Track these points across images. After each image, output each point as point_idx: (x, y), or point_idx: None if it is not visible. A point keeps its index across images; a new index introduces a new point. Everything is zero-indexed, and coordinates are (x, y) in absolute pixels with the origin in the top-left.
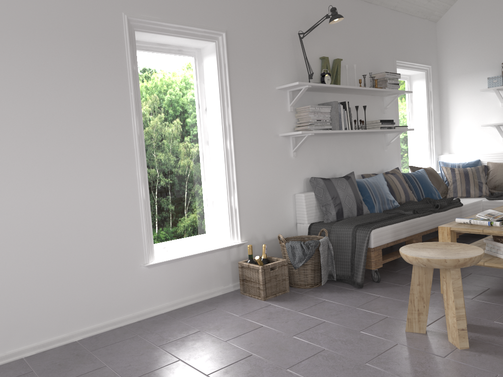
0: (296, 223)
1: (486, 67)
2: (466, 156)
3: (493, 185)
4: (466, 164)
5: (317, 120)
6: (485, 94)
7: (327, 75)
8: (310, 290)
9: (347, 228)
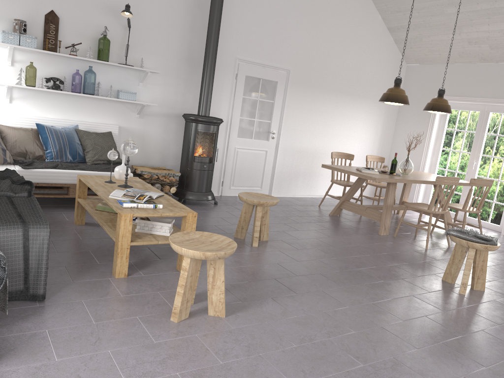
0: None
1: None
2: None
3: (14, 152)
4: None
5: None
6: None
7: None
8: None
9: (11, 228)
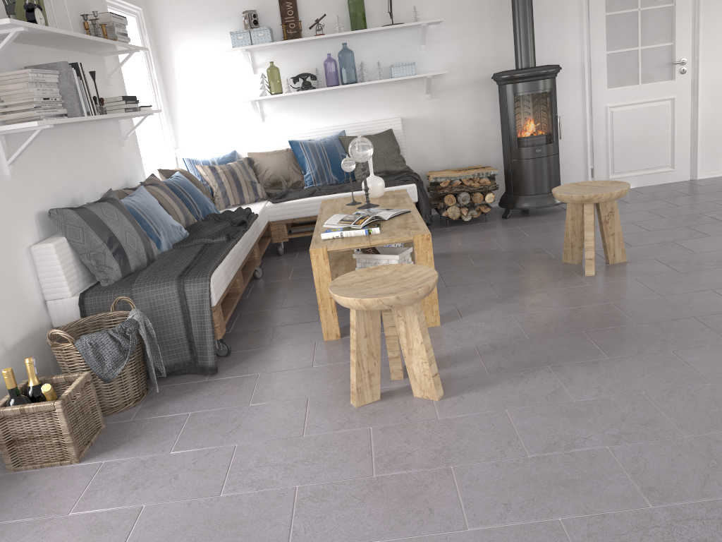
0: (44, 300)
1: (221, 17)
2: (216, 147)
3: (268, 183)
4: (222, 158)
5: (44, 99)
6: (225, 56)
7: (38, 9)
8: (139, 408)
9: (164, 285)
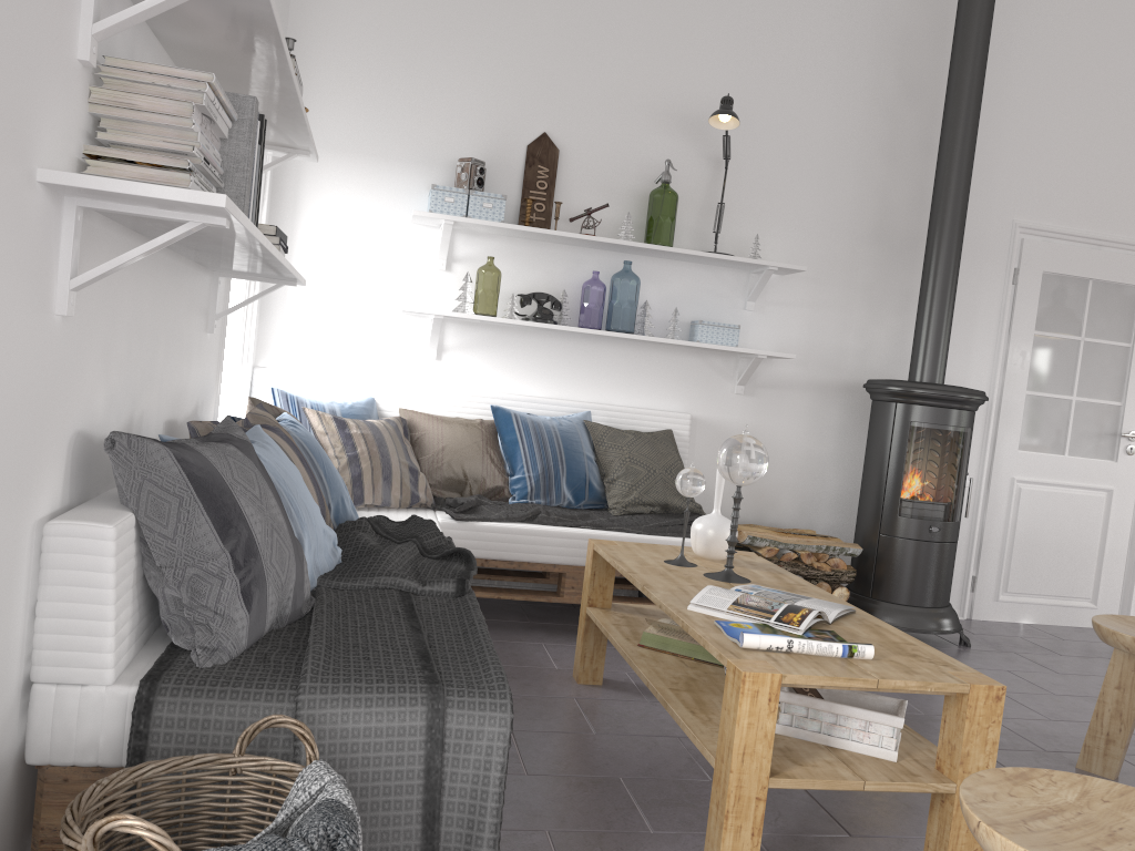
0: (25, 679)
1: (413, 155)
2: (338, 384)
3: (438, 477)
4: (350, 407)
5: (205, 159)
6: (401, 224)
7: None
8: None
9: (393, 702)
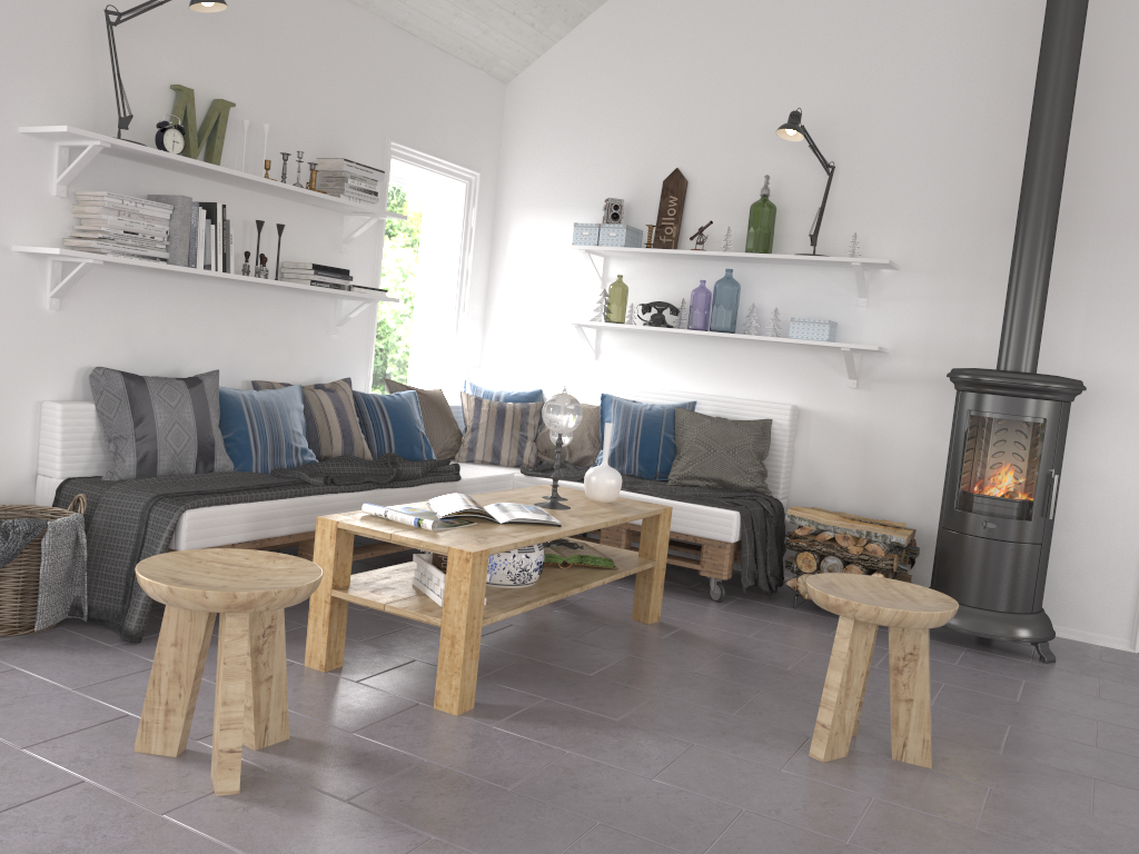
0: (39, 473)
1: (581, 202)
2: (519, 379)
3: (547, 447)
4: (513, 394)
5: (126, 232)
6: (572, 256)
7: (176, 131)
8: (2, 641)
9: (135, 499)
